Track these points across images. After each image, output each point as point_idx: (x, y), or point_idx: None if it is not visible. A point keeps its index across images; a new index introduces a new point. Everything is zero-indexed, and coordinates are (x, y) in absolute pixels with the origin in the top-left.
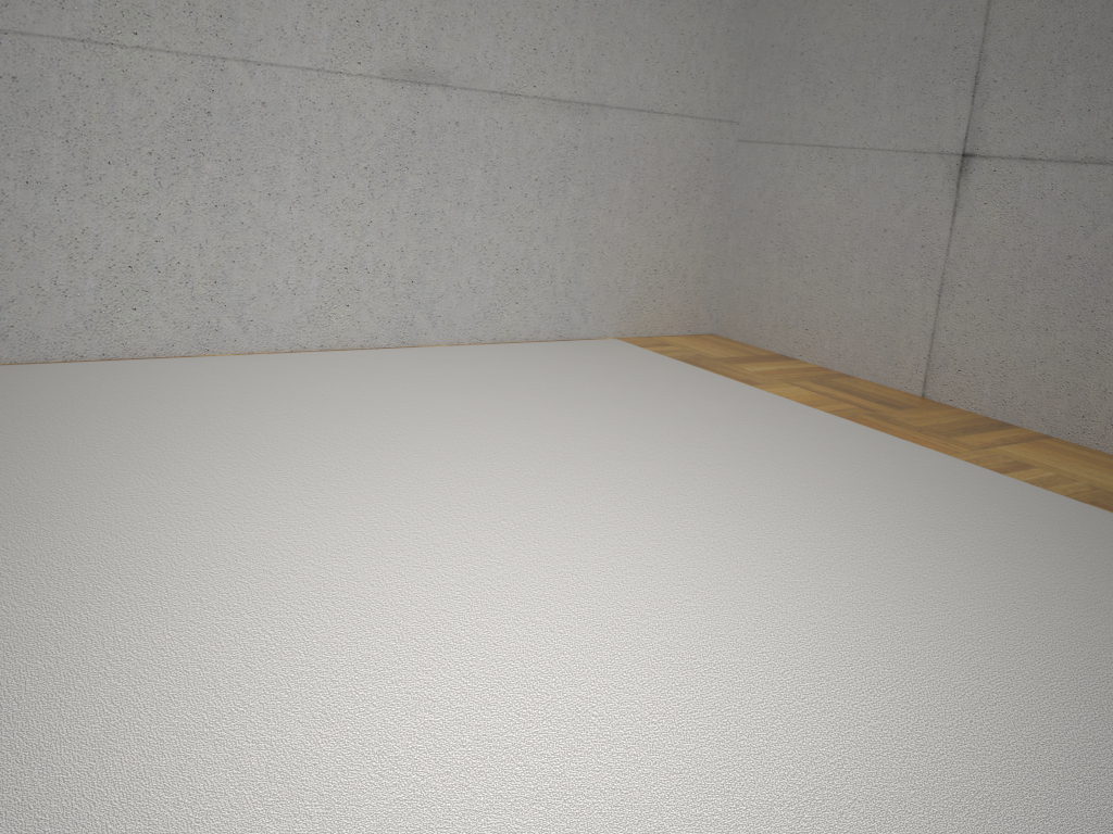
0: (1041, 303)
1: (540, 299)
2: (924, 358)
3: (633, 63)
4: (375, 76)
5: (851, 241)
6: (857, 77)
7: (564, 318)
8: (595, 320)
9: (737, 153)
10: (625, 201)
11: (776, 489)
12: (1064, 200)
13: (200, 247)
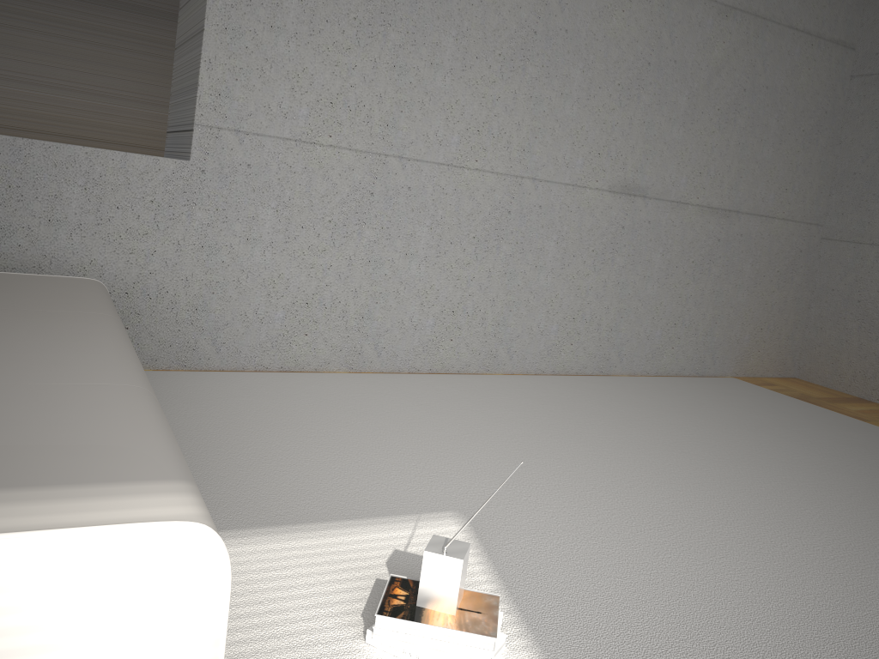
0: None
1: (687, 345)
2: None
3: (759, 183)
4: (605, 189)
5: None
6: None
7: (701, 360)
8: (719, 363)
9: (820, 247)
10: (746, 278)
11: None
12: None
13: (493, 300)
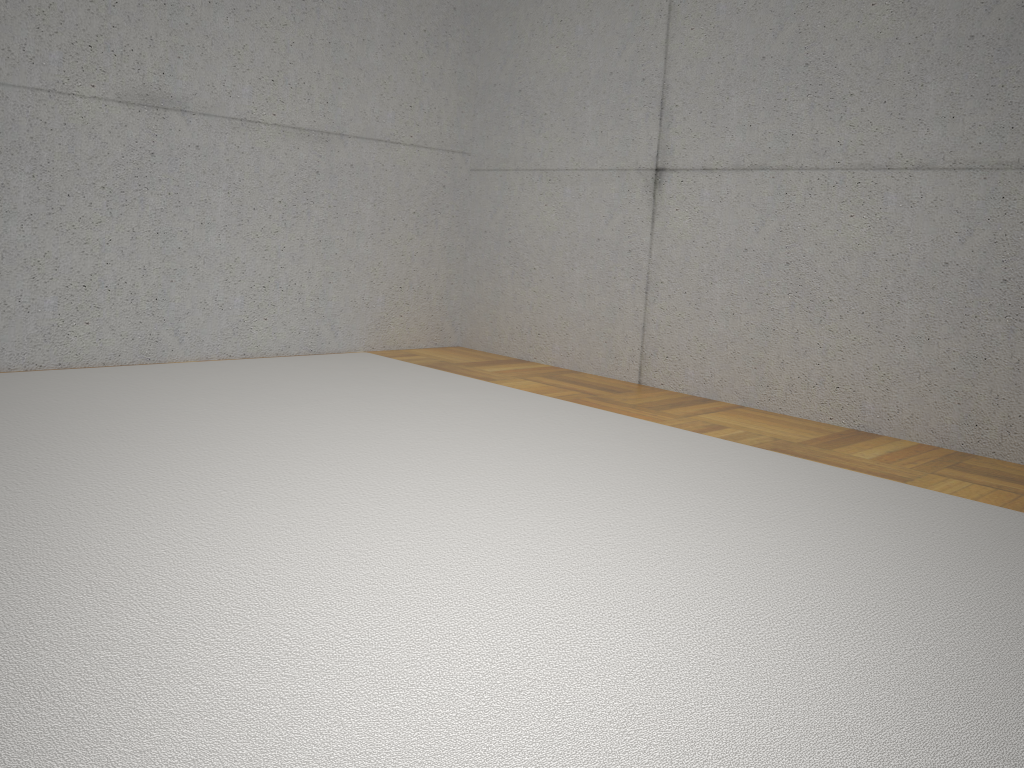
0: (727, 291)
1: (289, 315)
2: (638, 349)
3: (368, 97)
4: (110, 99)
5: (571, 251)
6: (566, 108)
7: (314, 333)
8: (344, 335)
9: (470, 181)
10: (368, 223)
11: (498, 453)
12: (738, 202)
13: None
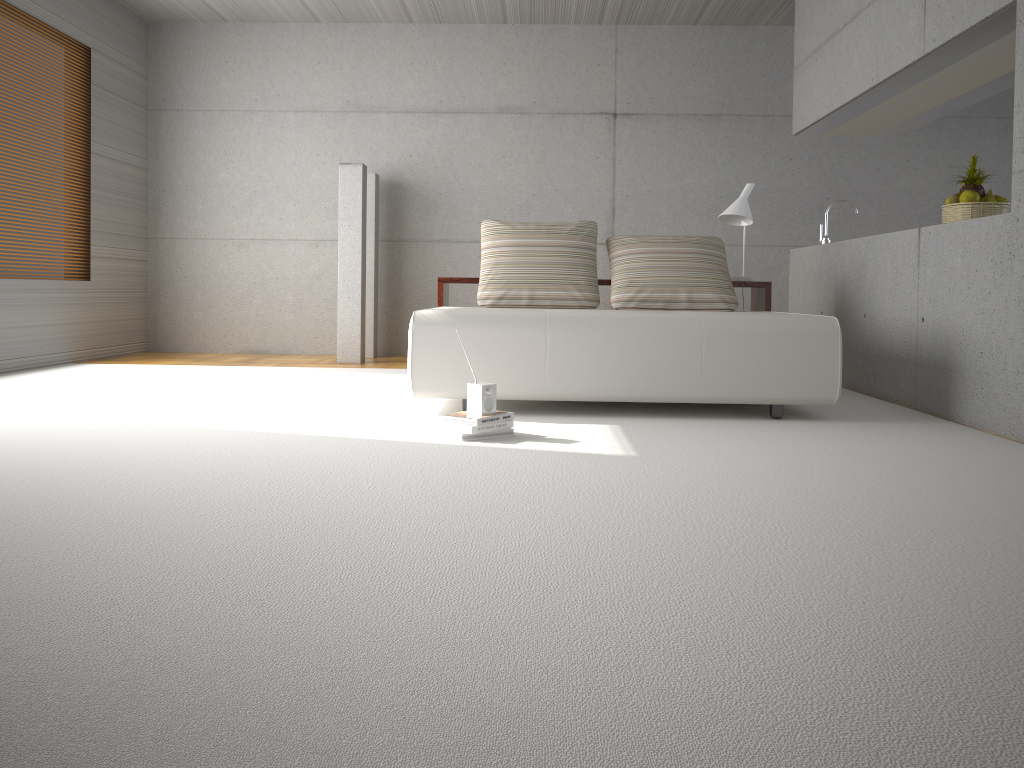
0: None
1: None
2: None
3: None
4: None
5: None
6: None
7: None
8: None
9: None
10: None
11: None
12: None
13: None
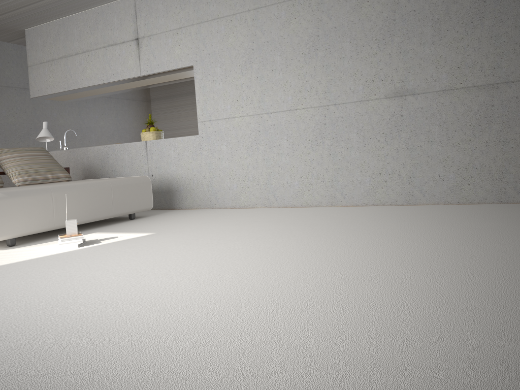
0: None
1: (483, 182)
2: None
3: None
4: (382, 98)
5: None
6: None
7: (502, 192)
8: None
9: None
10: None
11: (404, 246)
12: None
13: (326, 168)
